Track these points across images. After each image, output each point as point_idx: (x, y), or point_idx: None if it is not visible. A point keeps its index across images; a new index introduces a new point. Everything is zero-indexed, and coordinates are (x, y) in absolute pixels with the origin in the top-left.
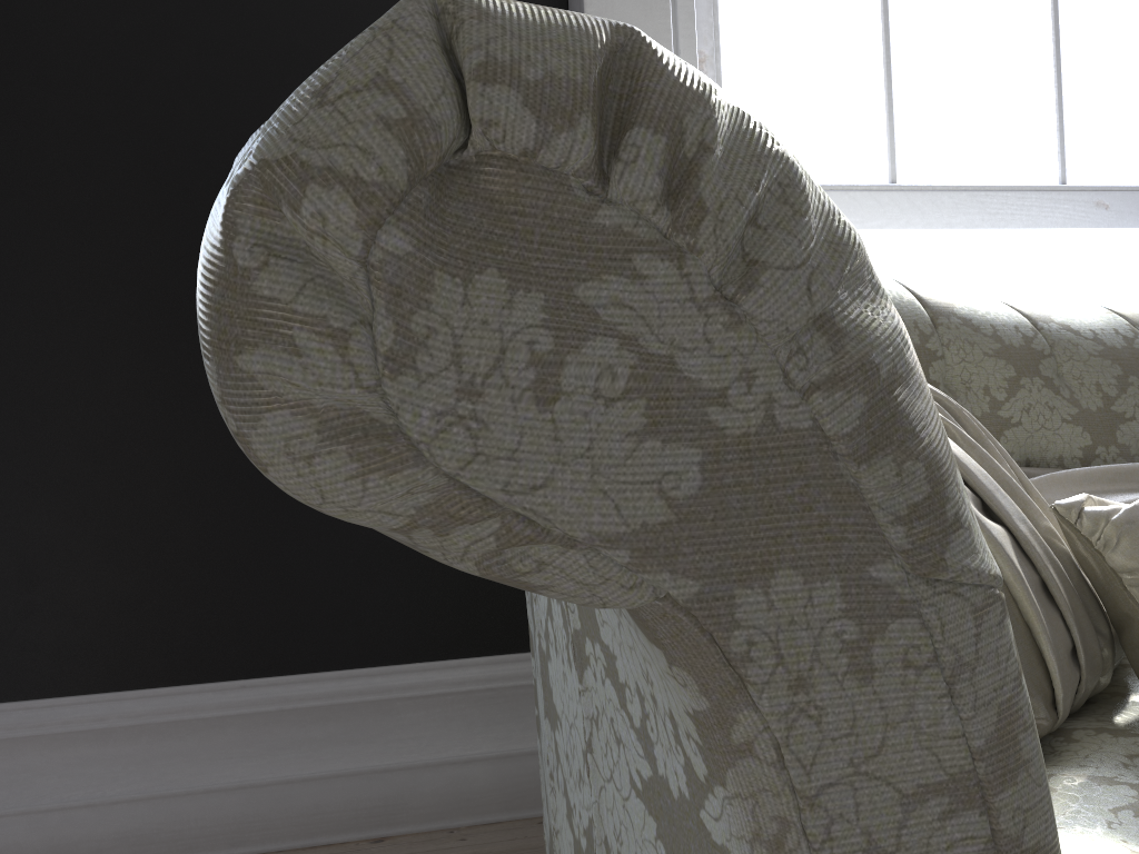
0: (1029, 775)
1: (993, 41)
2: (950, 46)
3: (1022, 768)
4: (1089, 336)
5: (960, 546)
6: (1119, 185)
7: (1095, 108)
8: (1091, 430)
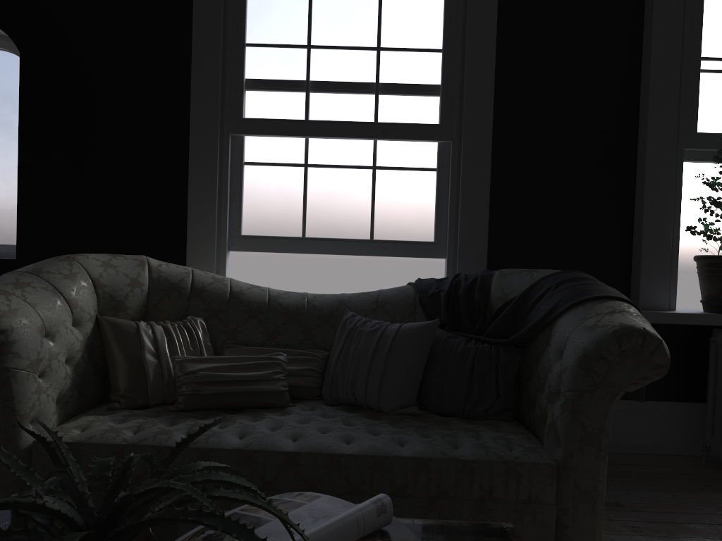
0: (7, 388)
1: (348, 186)
2: (331, 188)
3: (6, 387)
4: (284, 307)
5: (1, 363)
6: (393, 240)
7: (388, 211)
8: (267, 336)
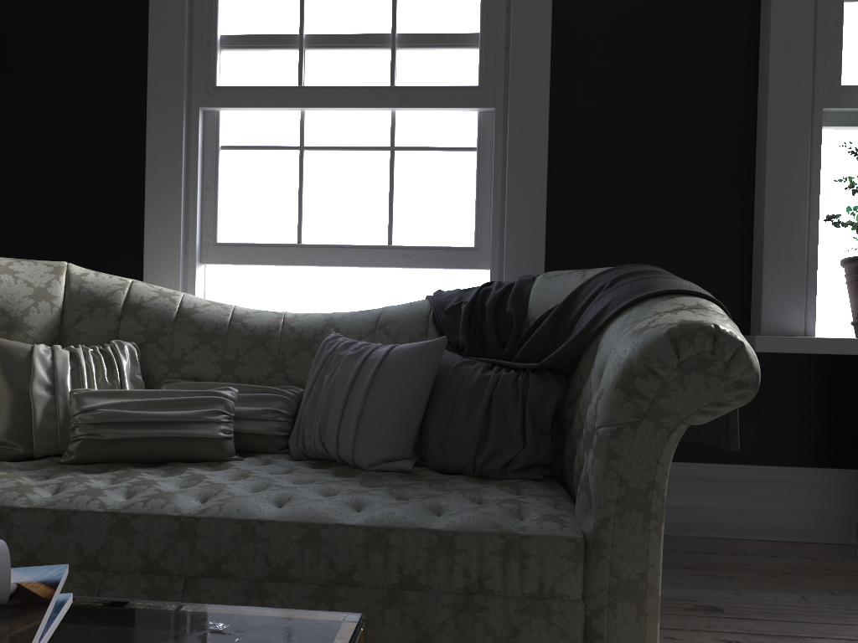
0: None
1: (358, 174)
2: (335, 177)
3: None
4: (251, 329)
5: None
6: (419, 245)
7: (412, 206)
8: (223, 368)
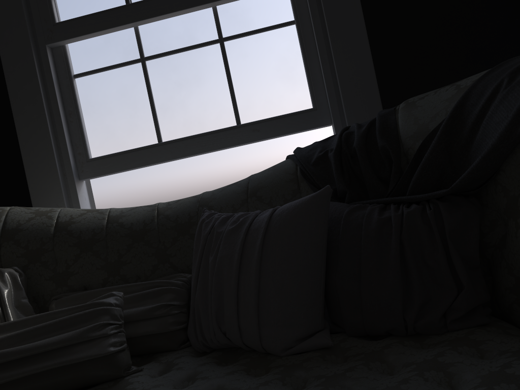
0: None
1: (197, 70)
2: (177, 77)
3: None
4: (127, 226)
5: None
6: (264, 119)
7: (250, 86)
8: (108, 271)
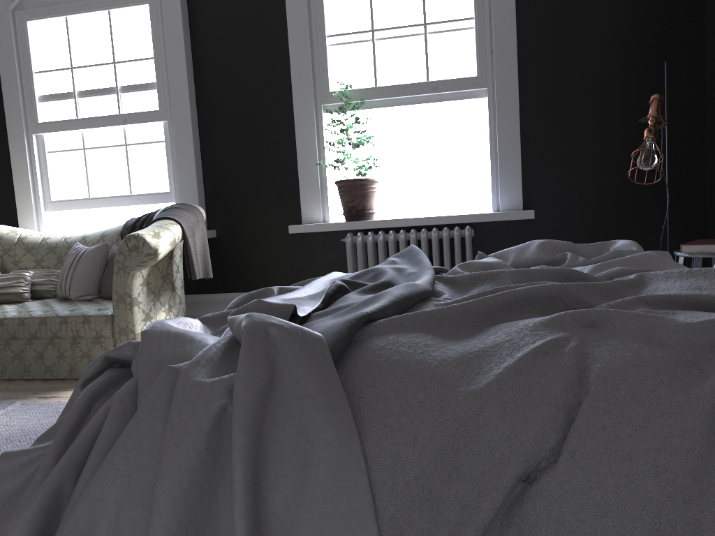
0: None
1: (112, 159)
2: (102, 162)
3: None
4: (49, 244)
5: None
6: (144, 193)
7: (139, 173)
8: (36, 263)
